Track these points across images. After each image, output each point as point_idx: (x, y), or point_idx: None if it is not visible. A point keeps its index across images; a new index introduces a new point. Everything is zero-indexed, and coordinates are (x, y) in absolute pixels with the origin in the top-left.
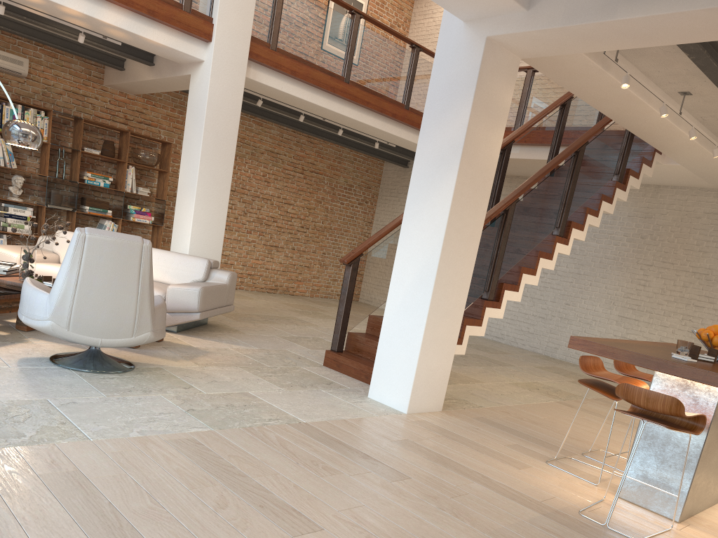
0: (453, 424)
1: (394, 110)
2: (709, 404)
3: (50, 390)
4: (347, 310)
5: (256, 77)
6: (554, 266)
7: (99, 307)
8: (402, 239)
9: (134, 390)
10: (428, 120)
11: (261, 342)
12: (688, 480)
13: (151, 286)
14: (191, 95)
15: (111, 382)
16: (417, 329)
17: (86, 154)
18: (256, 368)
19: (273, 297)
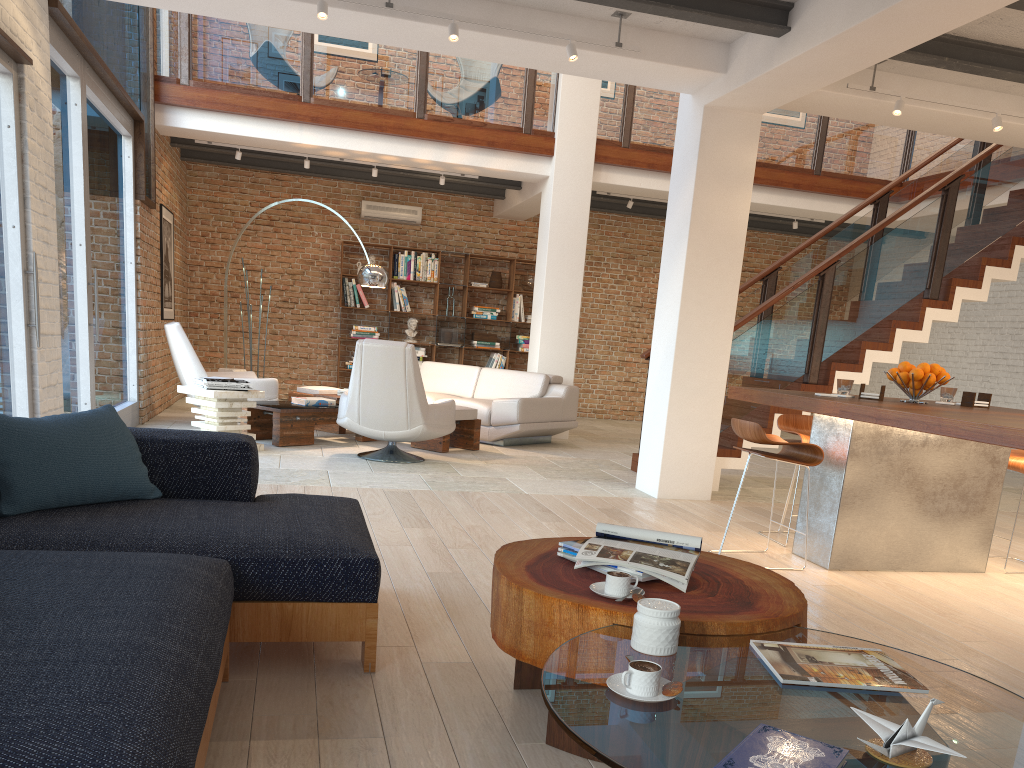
0: (701, 507)
1: (796, 179)
2: (845, 439)
3: (335, 467)
4: None
5: (609, 179)
6: (927, 338)
7: (378, 403)
8: (655, 321)
9: (401, 471)
10: (671, 197)
11: (589, 455)
12: (833, 522)
13: (418, 384)
14: (541, 212)
15: (389, 466)
16: (663, 409)
17: (477, 289)
18: (544, 467)
19: None
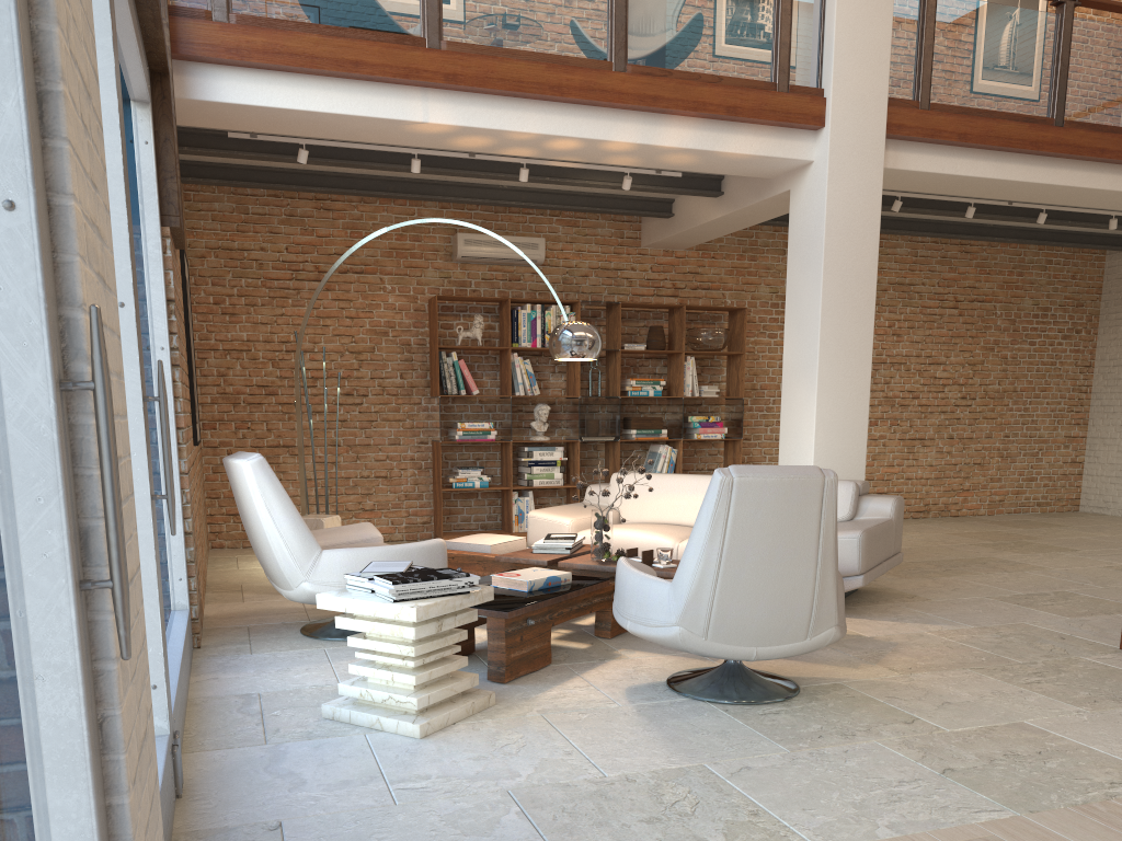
0: None
1: None
2: None
3: (698, 745)
4: None
5: (899, 162)
6: None
7: (754, 596)
8: None
9: (826, 734)
10: None
11: (971, 614)
12: None
13: (836, 549)
14: (794, 222)
15: (781, 722)
16: None
17: (624, 353)
18: (1000, 669)
19: (926, 525)
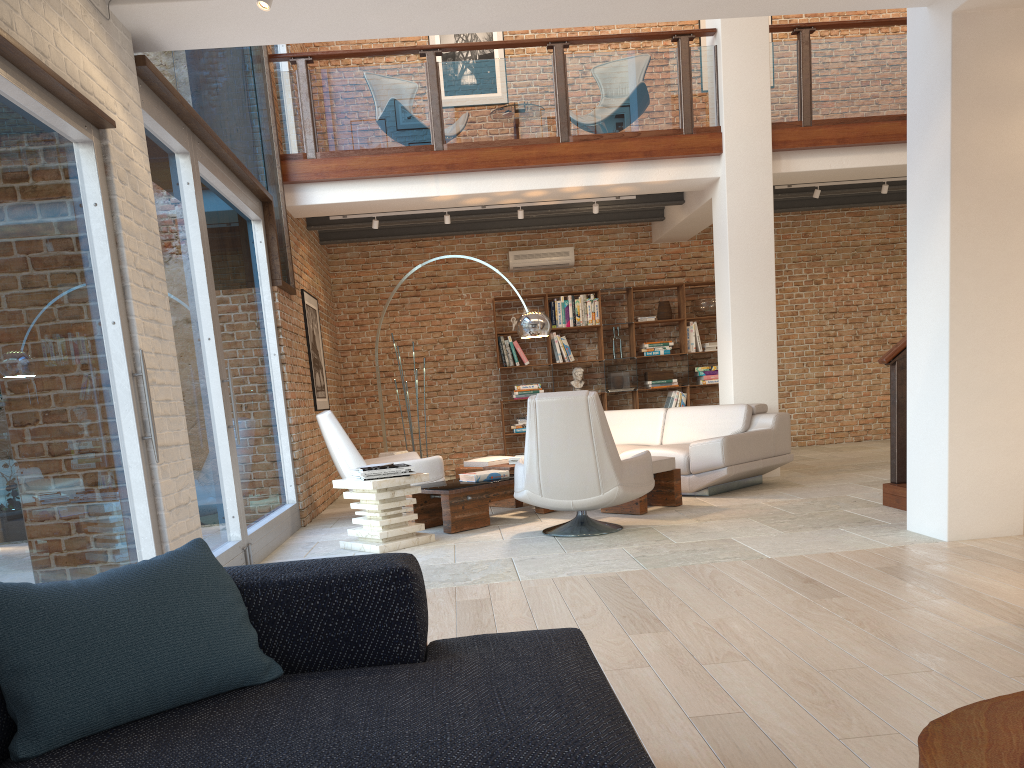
0: (1019, 546)
1: None
2: None
3: (520, 552)
4: (902, 424)
5: (791, 167)
6: None
7: (561, 468)
8: (909, 310)
9: (600, 546)
10: (912, 147)
11: (817, 492)
12: None
13: (607, 438)
14: (714, 220)
15: (583, 542)
16: (941, 423)
17: (644, 324)
18: (771, 517)
19: None
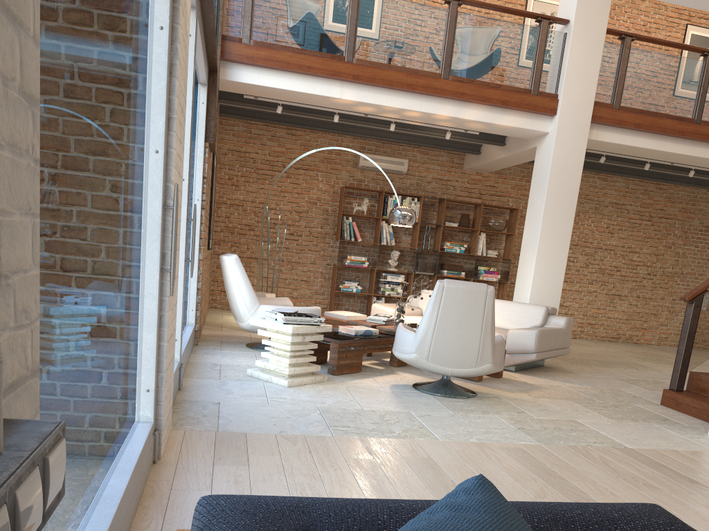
0: None
1: None
2: None
3: (412, 406)
4: (688, 348)
5: (599, 137)
6: None
7: (451, 342)
8: None
9: (475, 411)
10: None
11: (595, 382)
12: None
13: (493, 325)
14: (536, 164)
15: (457, 404)
16: None
17: (446, 227)
18: (586, 402)
19: (613, 345)
